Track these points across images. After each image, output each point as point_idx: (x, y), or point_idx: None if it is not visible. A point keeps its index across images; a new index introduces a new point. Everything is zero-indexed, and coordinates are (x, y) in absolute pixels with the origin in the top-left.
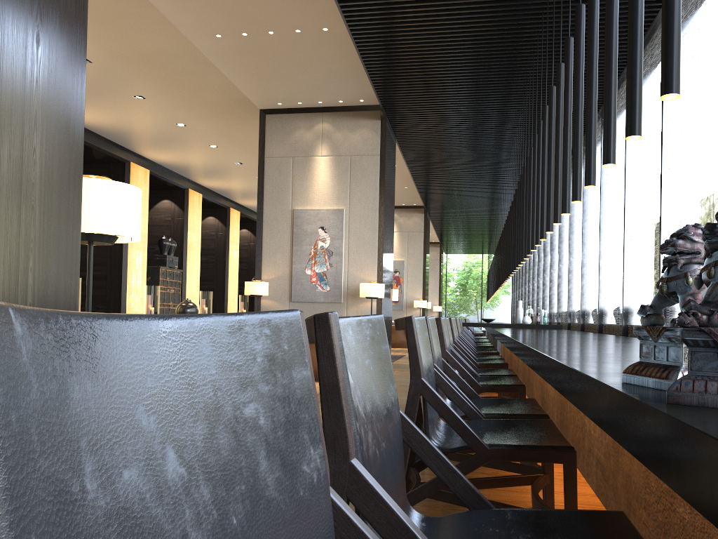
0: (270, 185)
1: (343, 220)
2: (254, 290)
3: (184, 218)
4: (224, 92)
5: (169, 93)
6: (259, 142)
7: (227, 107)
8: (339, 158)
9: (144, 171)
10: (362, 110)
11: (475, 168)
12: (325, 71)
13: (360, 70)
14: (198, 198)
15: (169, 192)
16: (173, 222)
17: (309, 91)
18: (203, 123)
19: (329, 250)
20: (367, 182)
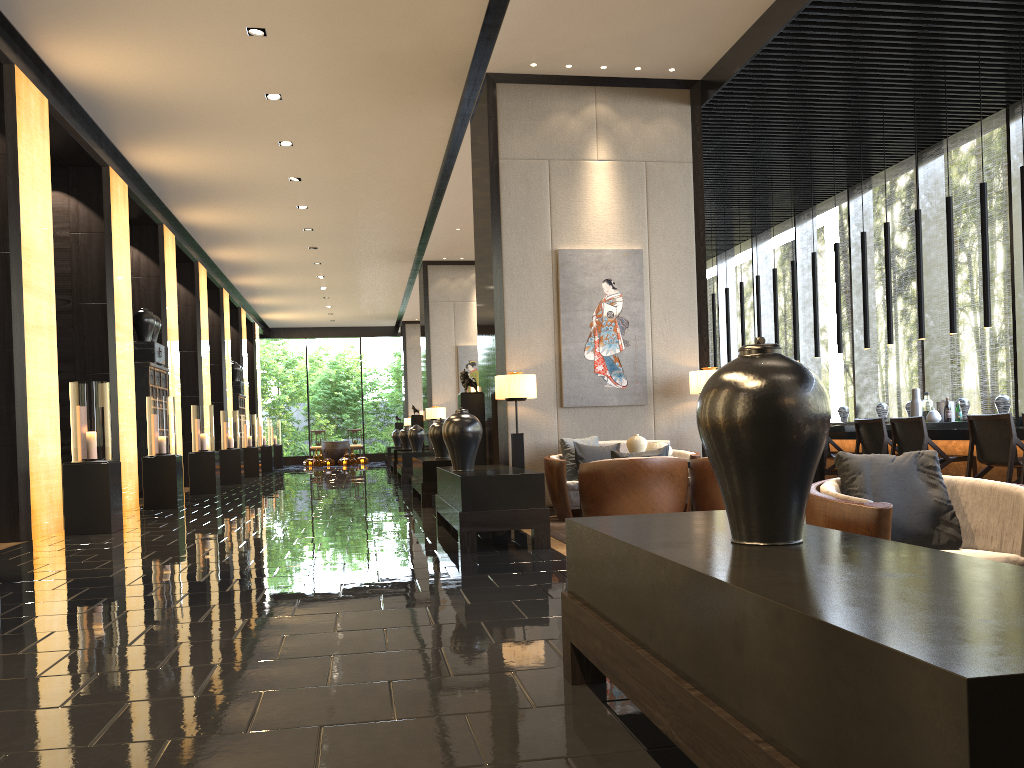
0: (512, 207)
1: (643, 268)
2: (523, 389)
3: (159, 277)
4: (433, 35)
5: (325, 29)
6: (489, 132)
7: (401, 67)
8: (627, 164)
9: (123, 186)
10: (660, 87)
11: (707, 197)
12: (688, 7)
13: (743, 11)
14: (171, 243)
15: None
16: (138, 284)
17: (612, 44)
18: (320, 97)
19: (623, 319)
20: (674, 207)
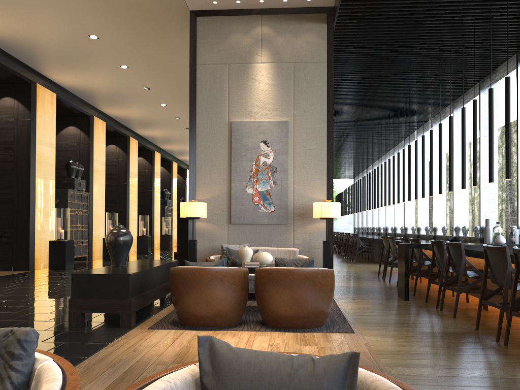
0: (203, 95)
1: (288, 133)
2: (193, 211)
3: (89, 144)
4: None
5: None
6: (190, 47)
7: (149, 12)
8: (281, 65)
9: (51, 94)
10: (305, 13)
11: (384, 91)
12: None
13: None
14: (102, 126)
15: (74, 119)
16: (79, 148)
17: None
18: (118, 36)
19: (273, 167)
20: (313, 92)
